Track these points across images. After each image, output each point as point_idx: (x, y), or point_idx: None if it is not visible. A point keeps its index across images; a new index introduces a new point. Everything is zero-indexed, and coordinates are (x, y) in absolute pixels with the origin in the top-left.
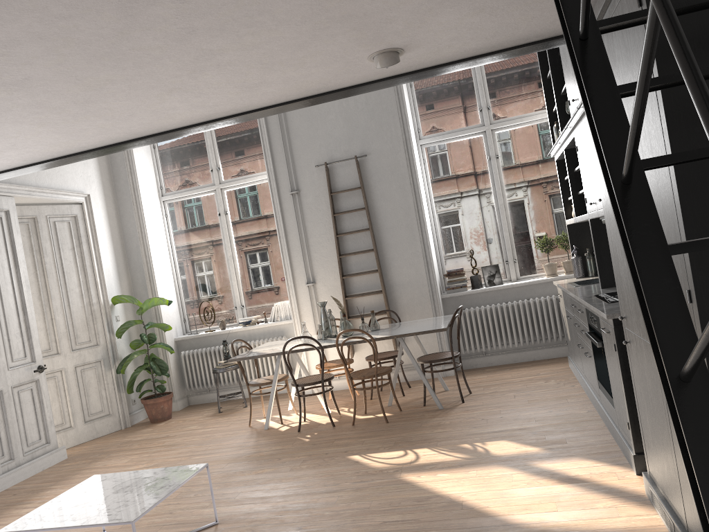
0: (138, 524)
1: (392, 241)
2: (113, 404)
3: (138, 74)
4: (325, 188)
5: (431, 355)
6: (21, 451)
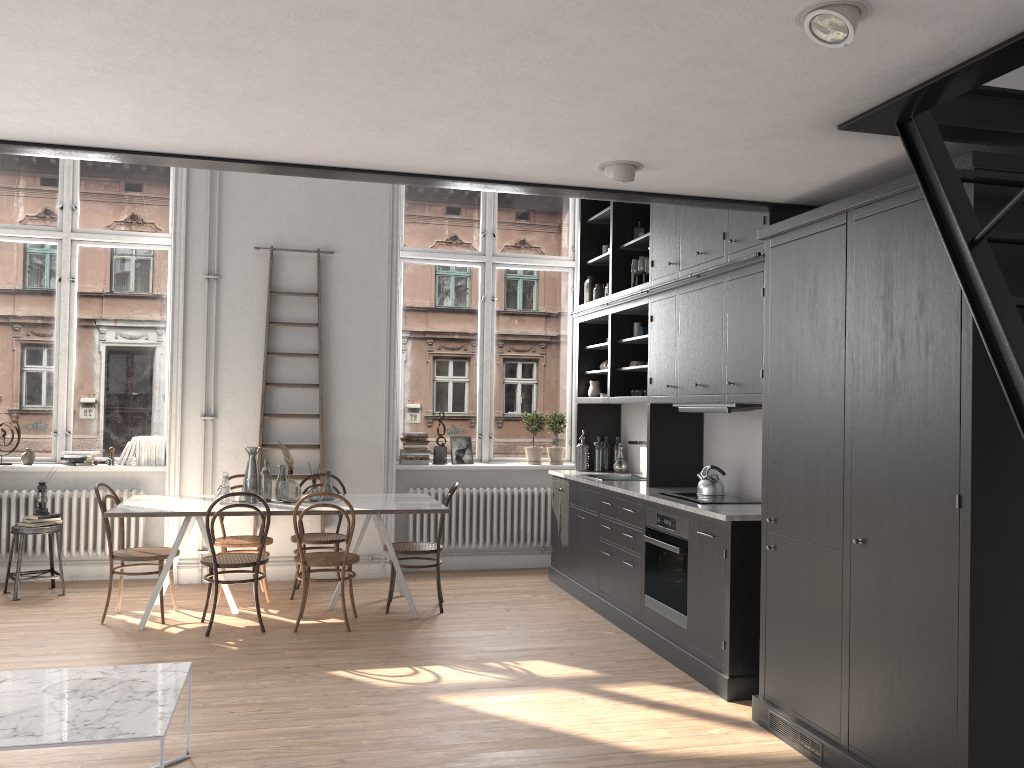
0: (25, 760)
1: (346, 379)
2: None
3: (381, 94)
4: (262, 283)
5: (399, 544)
6: None
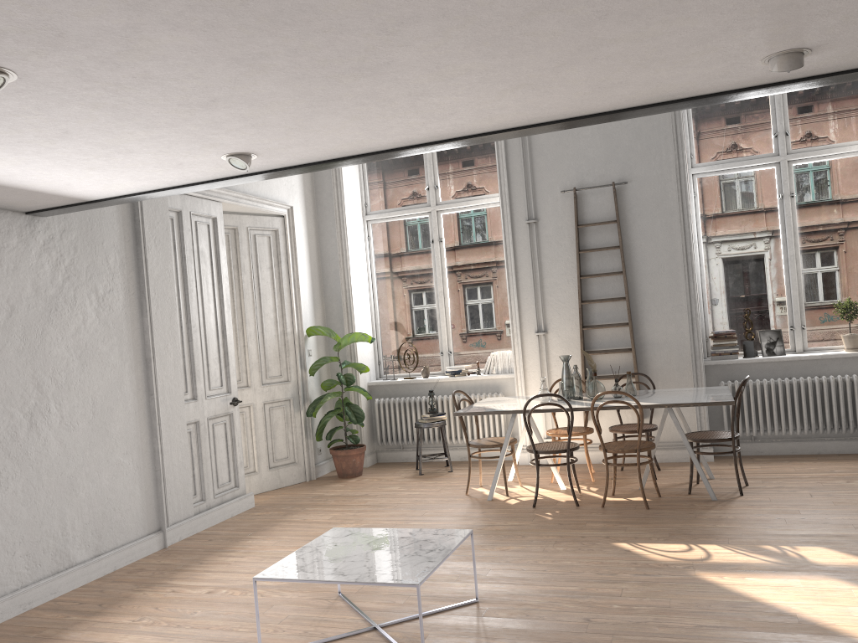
0: (376, 590)
1: (650, 290)
2: (299, 452)
3: (503, 64)
4: (570, 219)
5: (699, 432)
6: (211, 493)
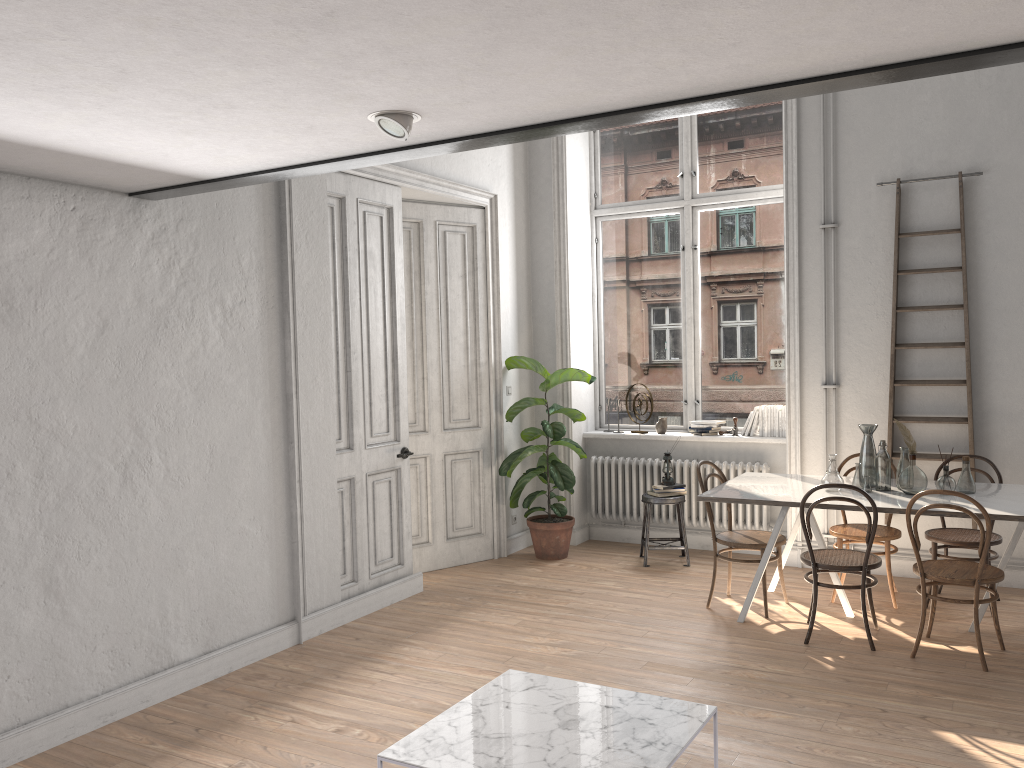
0: None
1: (1004, 334)
2: (487, 520)
3: None
4: (888, 225)
5: None
6: (366, 572)
